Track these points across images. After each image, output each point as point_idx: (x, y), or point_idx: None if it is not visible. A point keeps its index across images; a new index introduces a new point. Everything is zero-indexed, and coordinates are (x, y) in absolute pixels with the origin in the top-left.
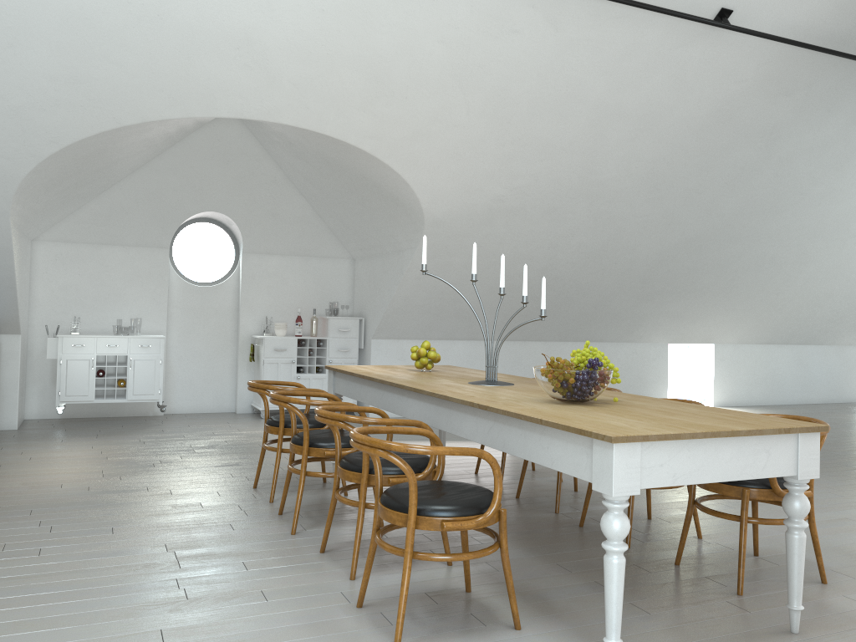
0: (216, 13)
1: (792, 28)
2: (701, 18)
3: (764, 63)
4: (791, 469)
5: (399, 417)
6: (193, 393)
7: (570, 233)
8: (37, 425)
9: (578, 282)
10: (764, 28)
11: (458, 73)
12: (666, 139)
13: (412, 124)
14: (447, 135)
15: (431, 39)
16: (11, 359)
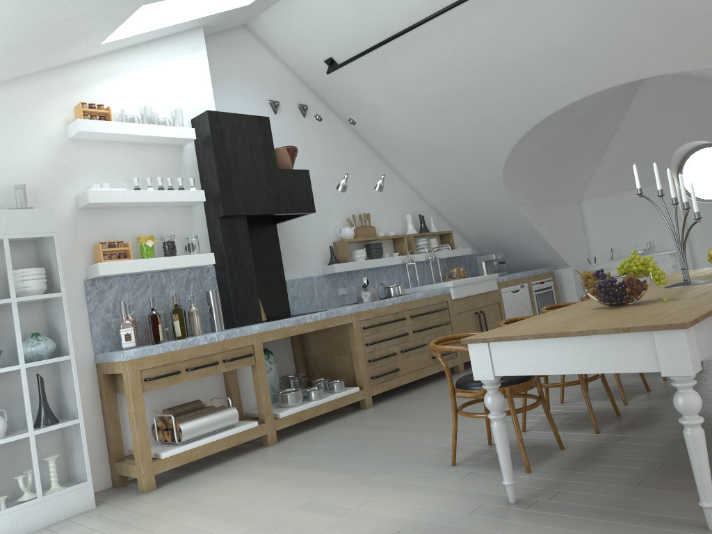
0: (520, 48)
1: None
2: None
3: None
4: (651, 366)
5: None
6: None
7: None
8: None
9: None
10: None
11: None
12: None
13: None
14: None
15: None
16: (568, 284)
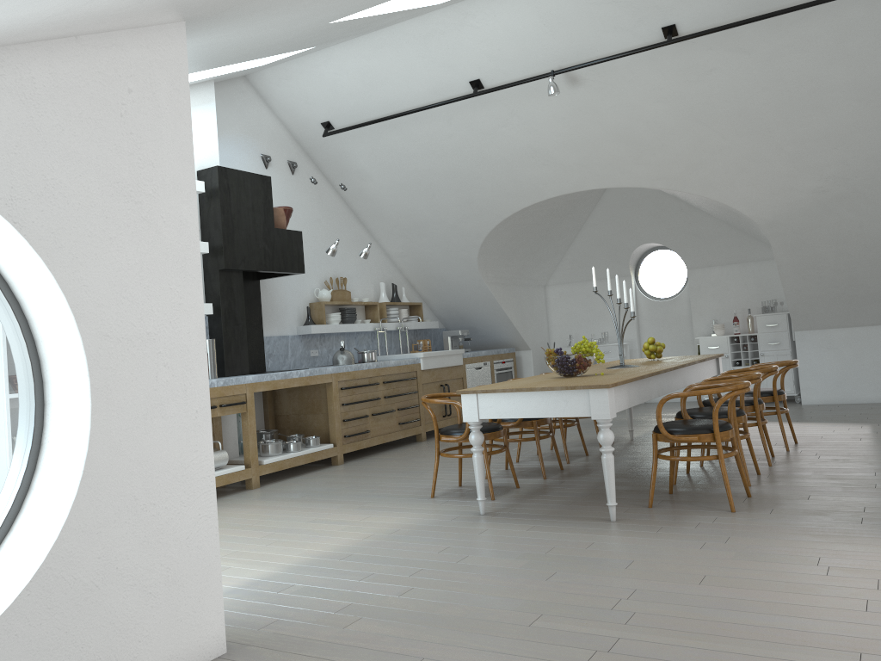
0: (508, 144)
1: None
2: None
3: None
4: (586, 412)
5: (834, 404)
6: None
7: None
8: None
9: None
10: None
11: (689, 115)
12: None
13: (683, 160)
14: (719, 157)
15: (648, 103)
16: (527, 366)
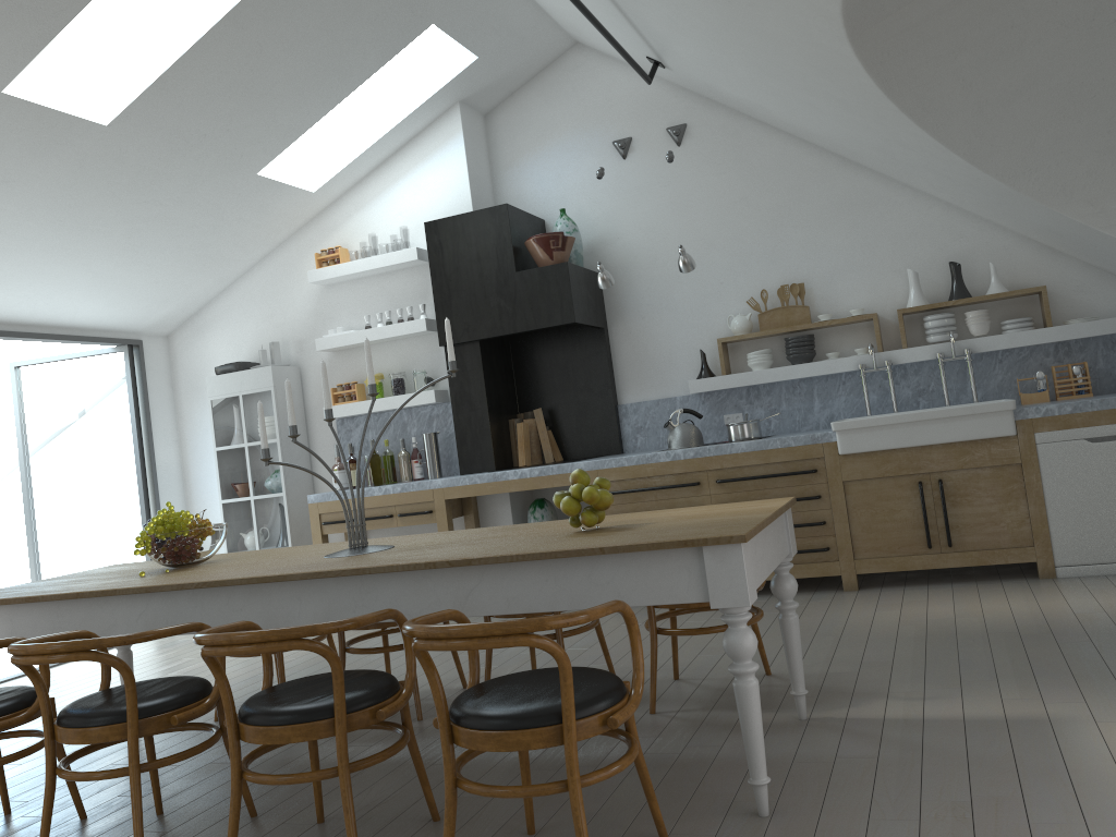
0: None
1: None
2: None
3: None
4: None
5: None
6: None
7: None
8: None
9: None
10: None
11: None
12: None
13: None
14: None
15: None
16: None
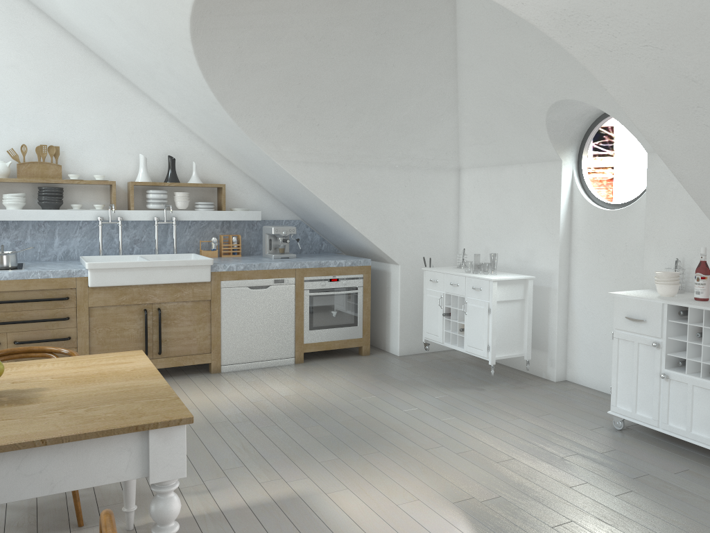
0: None
1: None
2: None
3: None
4: None
5: None
6: (597, 362)
7: None
8: (429, 356)
9: None
10: None
11: None
12: None
13: None
14: None
15: None
16: (394, 287)
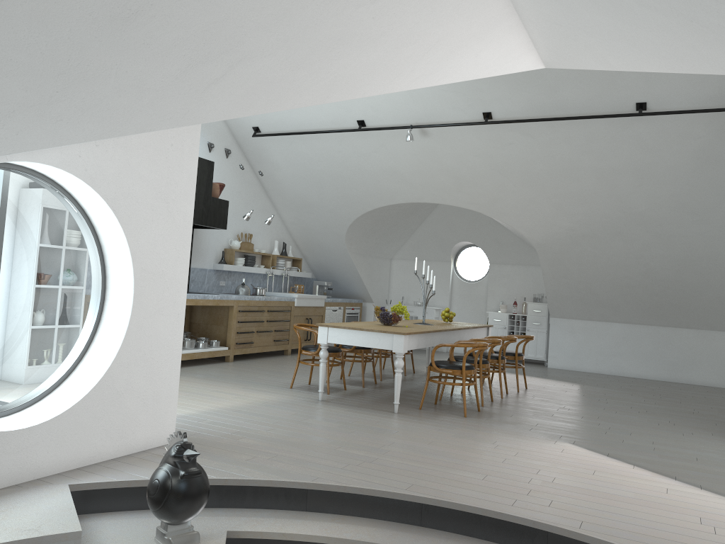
0: (377, 164)
1: (710, 99)
2: (613, 115)
3: (709, 124)
4: (390, 347)
5: (567, 370)
6: None
7: (645, 248)
8: None
9: (685, 283)
10: (684, 104)
11: (495, 168)
12: (669, 181)
13: (488, 195)
14: (511, 197)
15: (470, 155)
16: (369, 314)
